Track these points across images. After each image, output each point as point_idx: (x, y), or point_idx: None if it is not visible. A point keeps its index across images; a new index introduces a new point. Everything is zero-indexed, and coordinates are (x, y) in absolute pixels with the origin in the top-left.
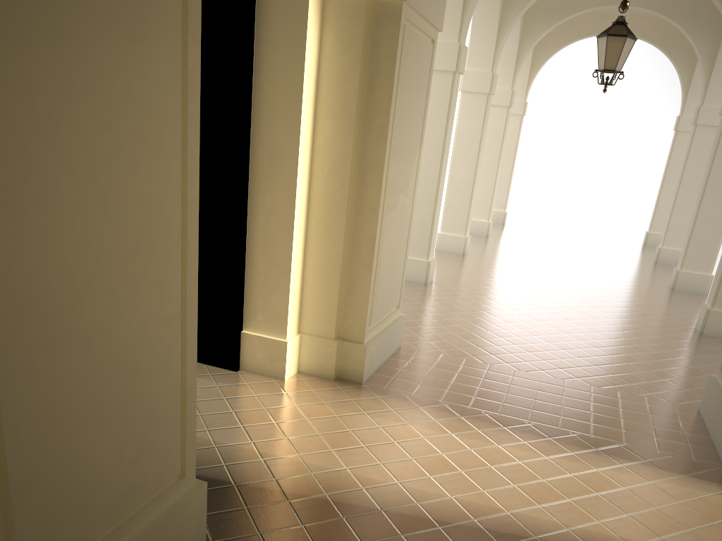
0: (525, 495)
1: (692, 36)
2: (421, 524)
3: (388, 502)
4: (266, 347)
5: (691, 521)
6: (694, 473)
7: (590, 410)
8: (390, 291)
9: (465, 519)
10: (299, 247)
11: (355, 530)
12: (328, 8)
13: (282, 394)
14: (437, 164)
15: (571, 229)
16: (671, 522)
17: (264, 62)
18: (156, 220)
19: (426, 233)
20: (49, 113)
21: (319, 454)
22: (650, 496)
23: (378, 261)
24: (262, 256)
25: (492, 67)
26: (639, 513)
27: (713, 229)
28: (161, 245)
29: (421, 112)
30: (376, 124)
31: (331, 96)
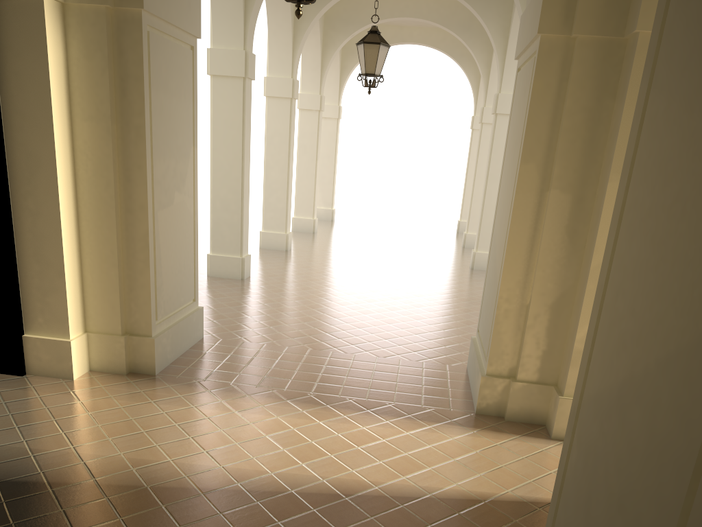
0: (292, 456)
1: (470, 45)
2: (184, 494)
3: (156, 478)
4: (50, 349)
5: (435, 460)
6: (448, 420)
7: (371, 377)
8: (180, 285)
9: (229, 484)
10: (72, 247)
11: (116, 507)
12: (70, 14)
13: (68, 392)
14: (239, 165)
15: (395, 222)
16: (417, 463)
17: (7, 67)
18: None
19: (237, 231)
20: None
21: (95, 443)
22: (405, 444)
23: (156, 256)
24: (34, 259)
25: (292, 74)
26: (391, 459)
27: None
28: None
29: (188, 114)
30: (133, 125)
31: (84, 99)
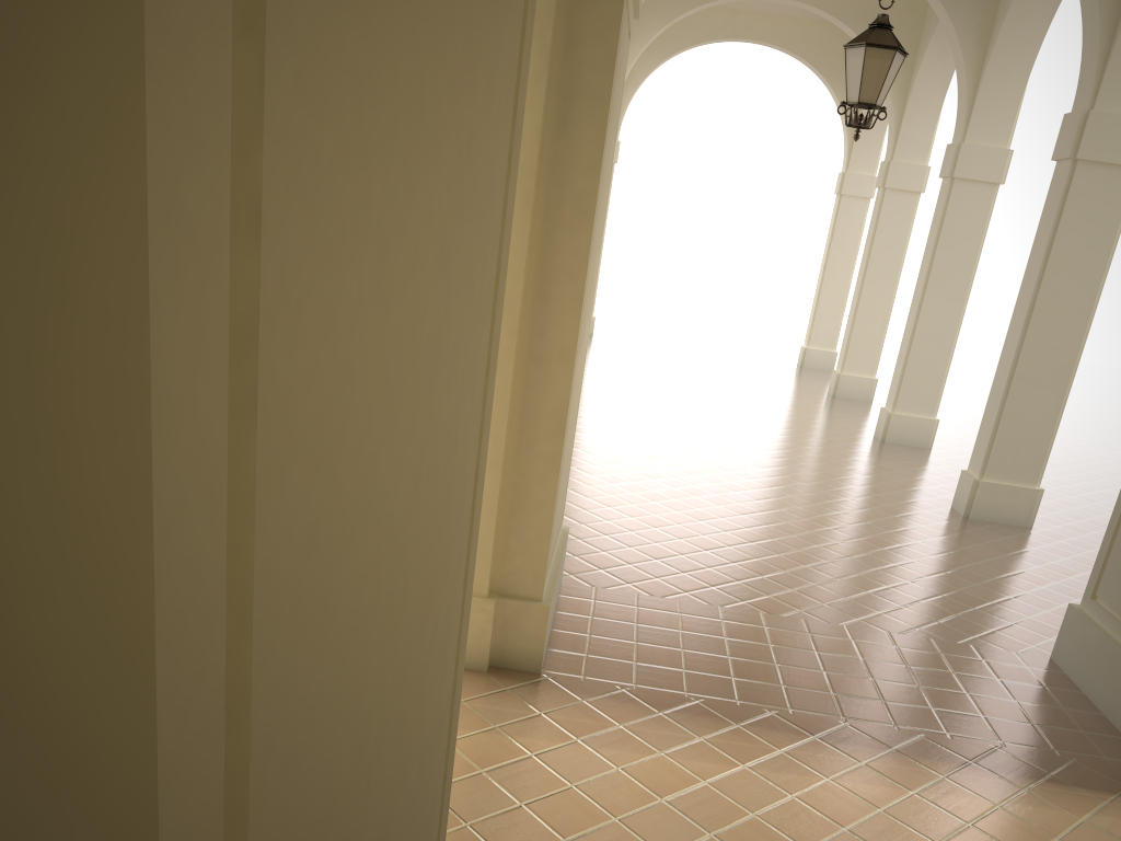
0: None
1: None
2: None
3: None
4: None
5: None
6: None
7: (915, 682)
8: (563, 493)
9: None
10: None
11: None
12: None
13: None
14: None
15: (690, 342)
16: None
17: None
18: (456, 492)
19: None
20: (385, 229)
21: None
22: None
23: (564, 448)
24: None
25: None
26: None
27: (938, 350)
28: (453, 551)
29: (610, 167)
30: (572, 191)
31: None
